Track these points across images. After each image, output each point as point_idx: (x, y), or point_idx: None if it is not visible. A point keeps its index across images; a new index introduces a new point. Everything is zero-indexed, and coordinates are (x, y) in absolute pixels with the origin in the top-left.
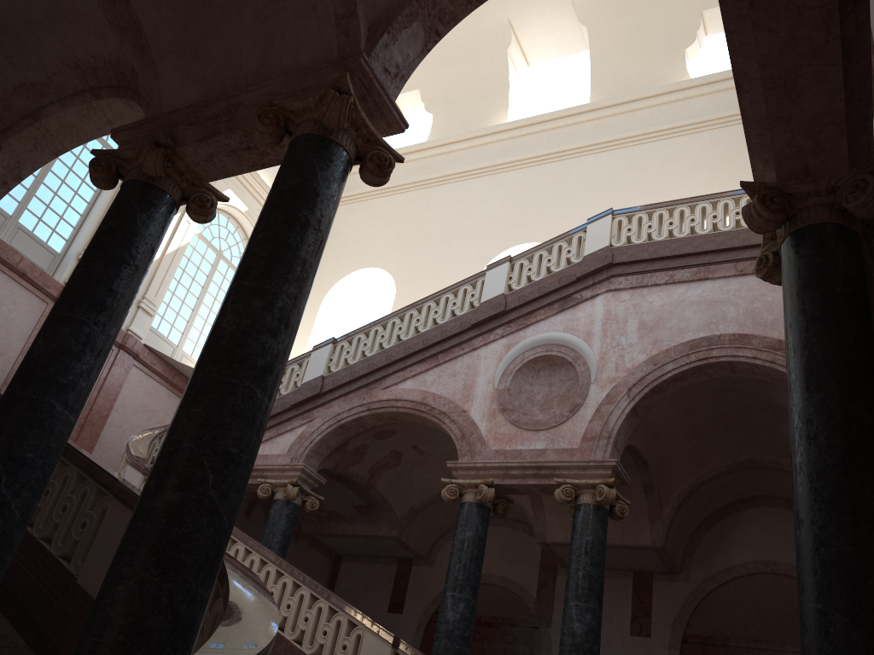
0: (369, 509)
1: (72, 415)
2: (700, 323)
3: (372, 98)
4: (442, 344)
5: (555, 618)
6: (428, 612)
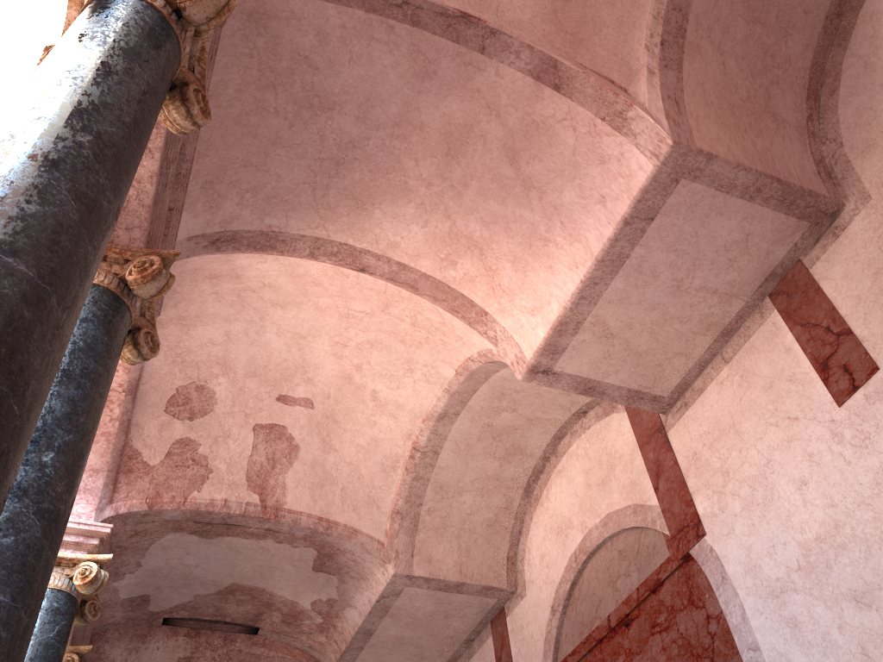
0: (332, 556)
1: None
2: None
3: None
4: None
5: (703, 510)
6: None
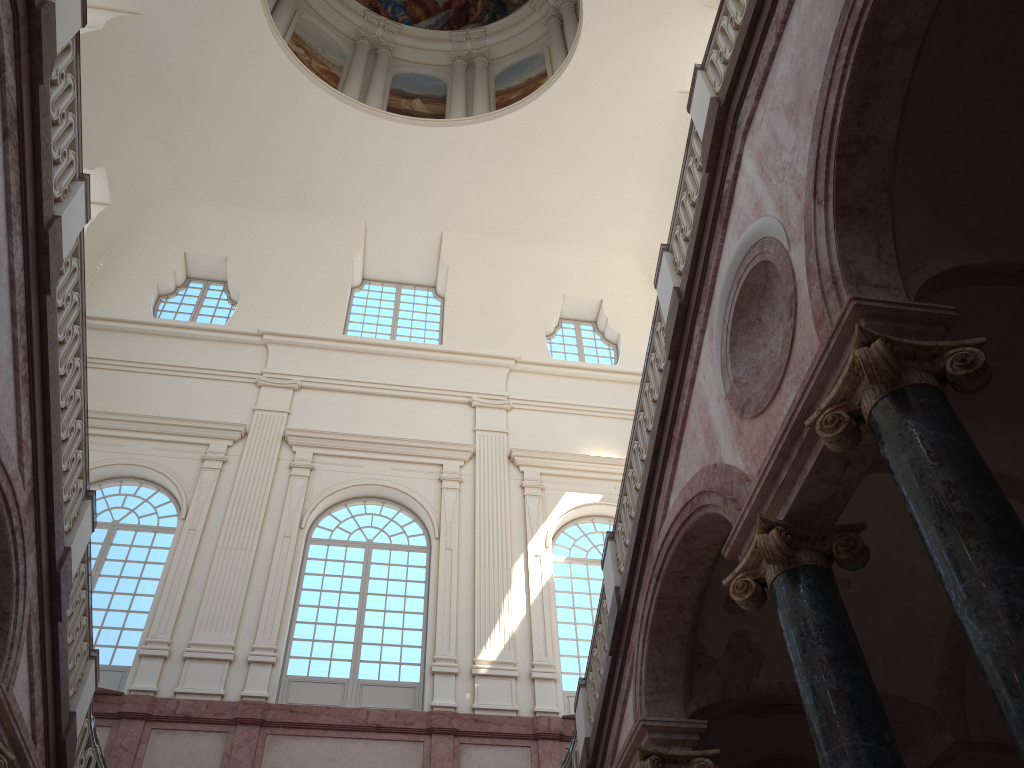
0: None
1: None
2: (832, 8)
3: None
4: (667, 417)
5: None
6: None
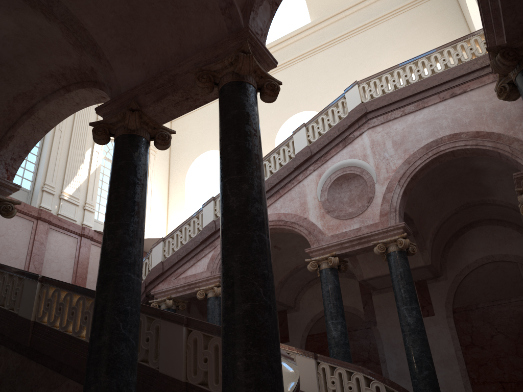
0: None
1: (140, 279)
2: (428, 133)
3: (257, 51)
4: (280, 184)
5: (378, 320)
6: (304, 337)
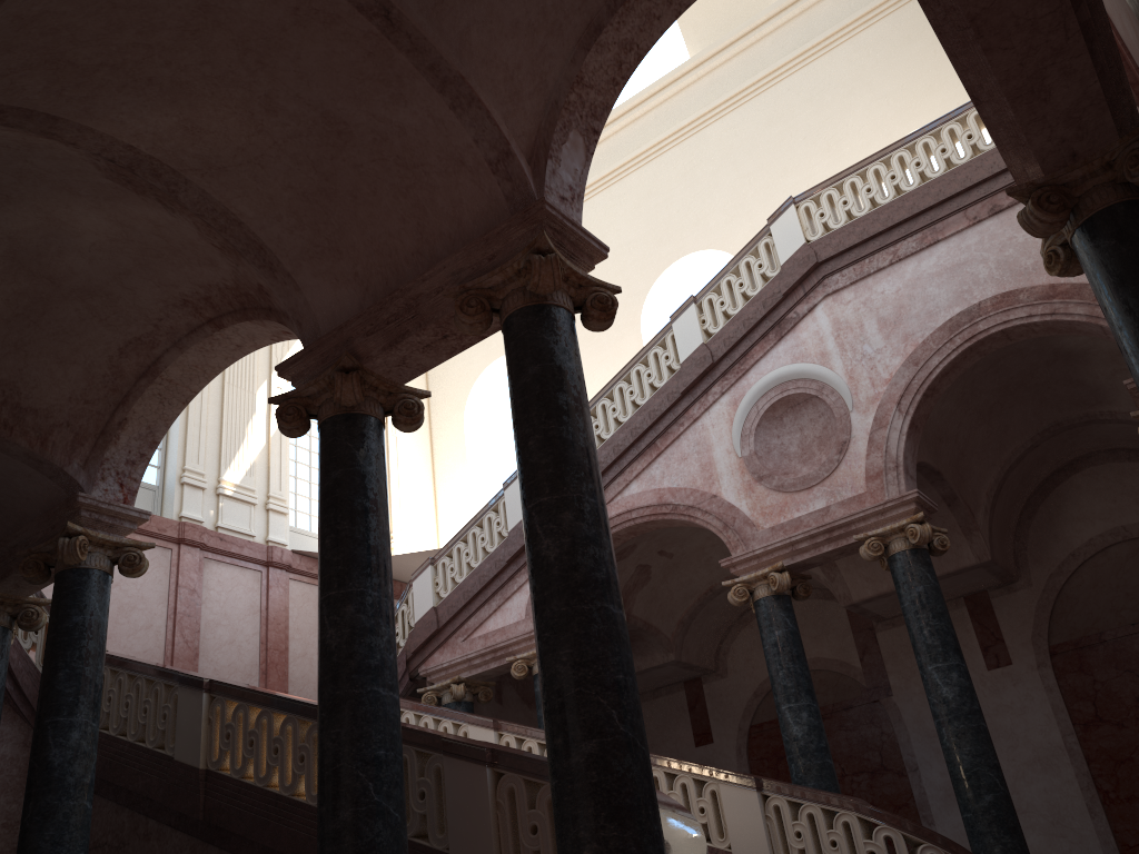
0: (634, 641)
1: (396, 693)
2: (950, 297)
3: (567, 239)
4: (655, 428)
5: (893, 683)
6: (744, 730)
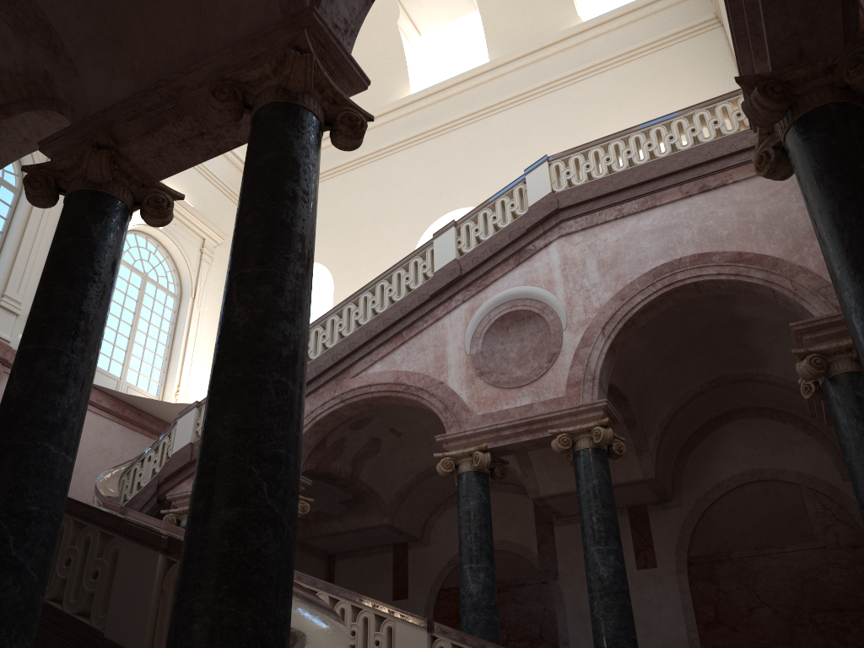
0: (357, 502)
1: (70, 456)
2: (658, 251)
3: (330, 56)
4: (404, 321)
5: (561, 569)
6: (434, 591)
